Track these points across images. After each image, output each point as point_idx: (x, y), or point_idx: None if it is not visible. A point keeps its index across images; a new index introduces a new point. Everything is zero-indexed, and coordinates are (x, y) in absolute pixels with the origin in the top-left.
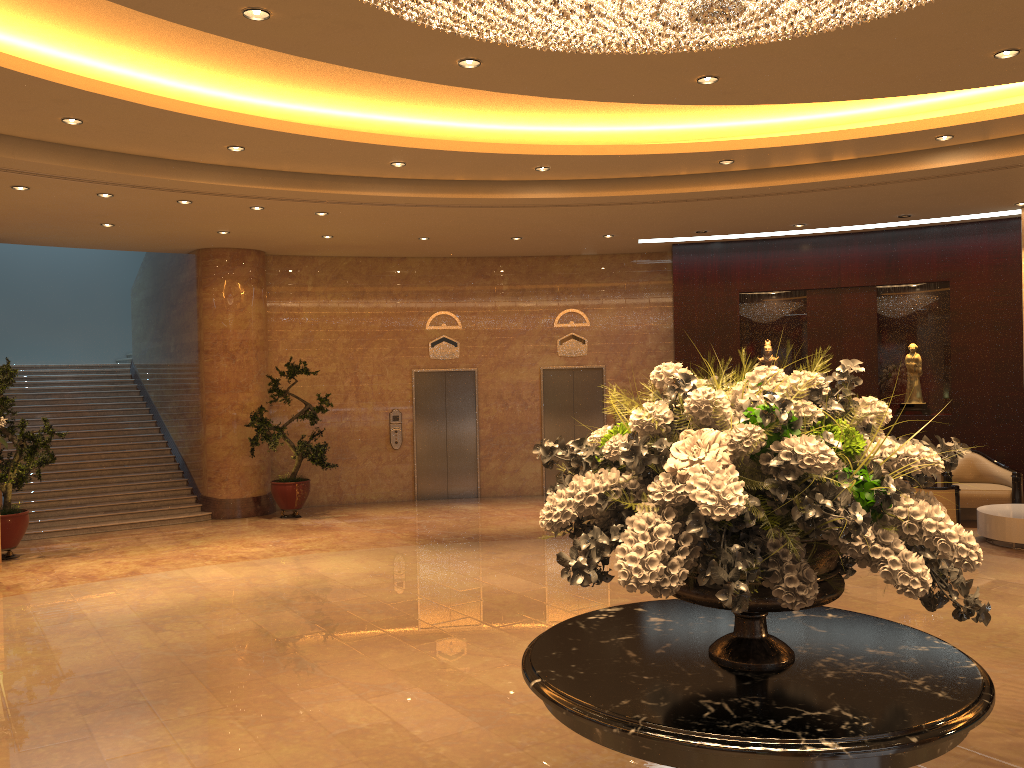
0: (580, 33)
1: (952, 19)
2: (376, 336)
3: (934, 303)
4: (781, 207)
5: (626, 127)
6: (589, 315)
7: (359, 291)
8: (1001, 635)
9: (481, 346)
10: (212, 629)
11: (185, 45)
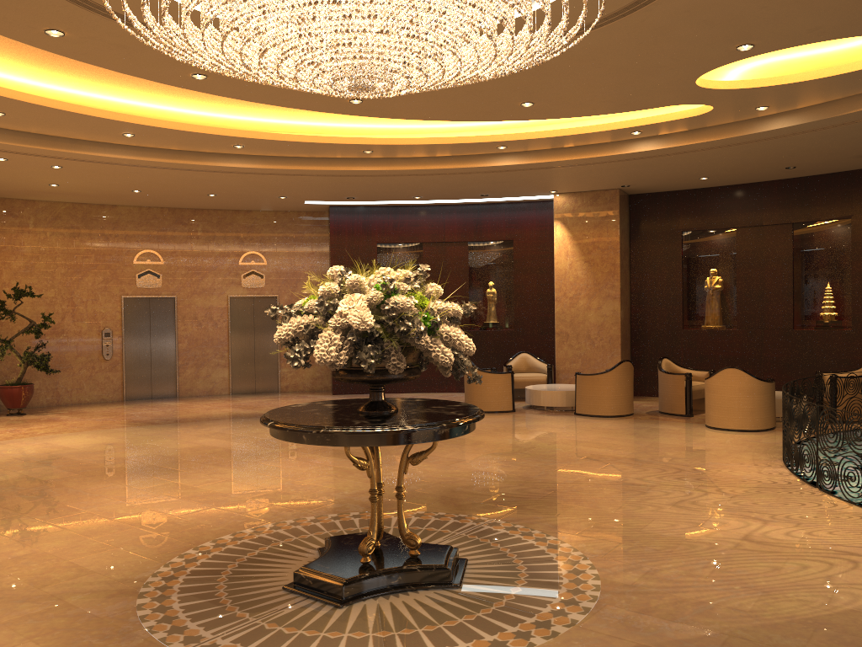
0: (288, 85)
1: (495, 84)
2: (90, 268)
3: (504, 254)
4: (405, 184)
5: (300, 122)
6: (266, 256)
7: (75, 231)
8: (526, 448)
9: (180, 278)
10: None
11: None
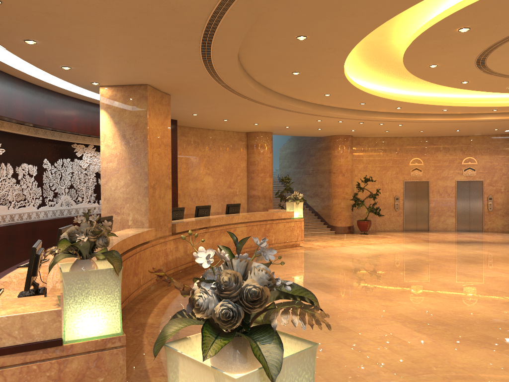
0: None
1: None
2: (390, 167)
3: None
4: None
5: None
6: (477, 159)
7: (384, 150)
8: None
9: (431, 171)
10: (402, 258)
11: (409, 82)
